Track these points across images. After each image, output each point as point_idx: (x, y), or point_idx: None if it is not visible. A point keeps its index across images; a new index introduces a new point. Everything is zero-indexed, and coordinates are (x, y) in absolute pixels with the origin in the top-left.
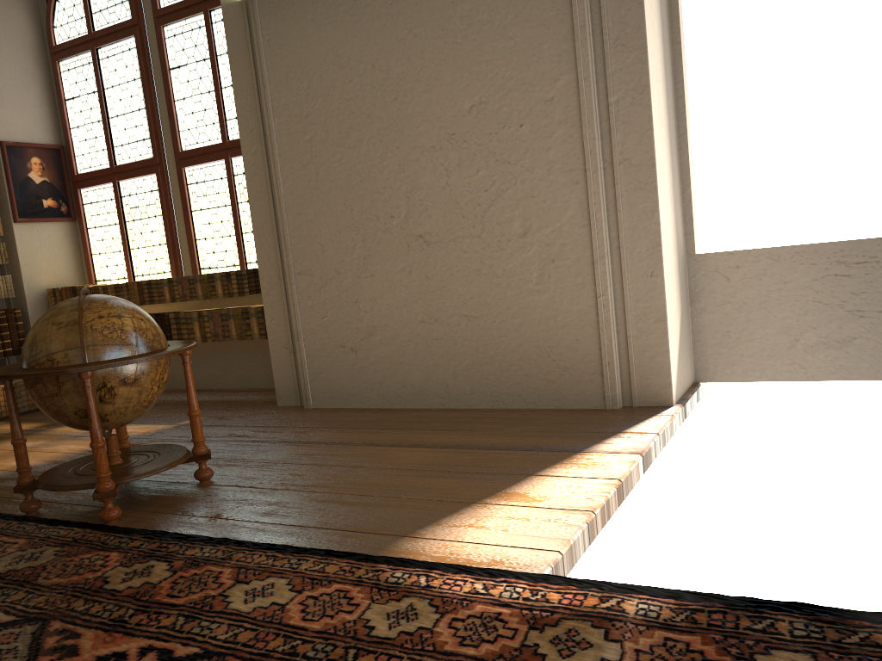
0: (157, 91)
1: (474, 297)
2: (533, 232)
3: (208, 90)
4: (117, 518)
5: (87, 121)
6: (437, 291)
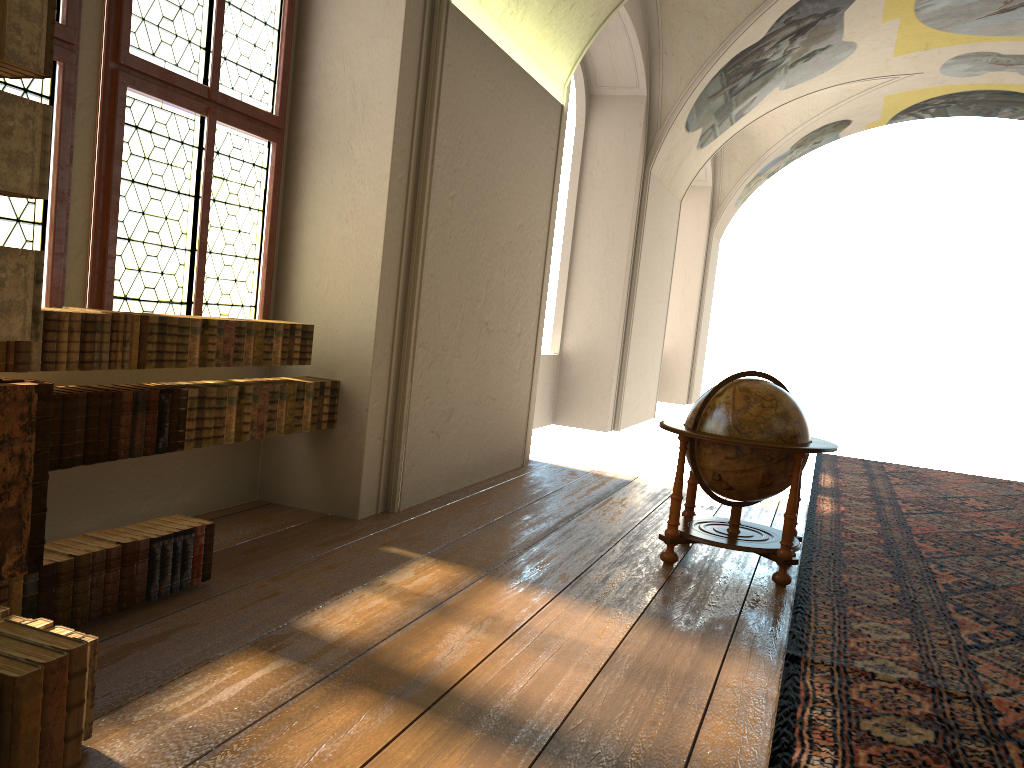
0: None
1: (497, 382)
2: (522, 334)
3: None
4: None
5: None
6: (485, 375)
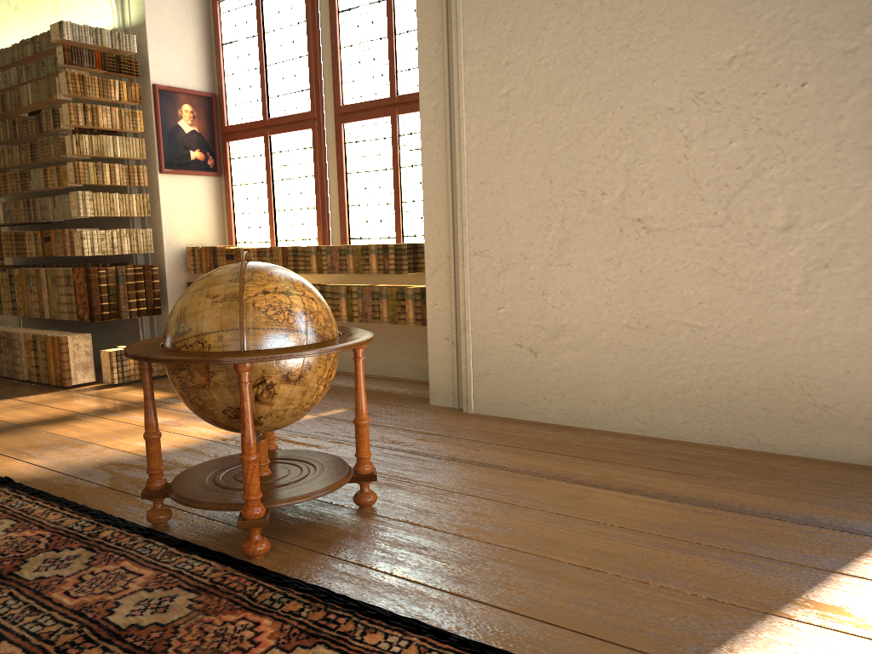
0: (321, 37)
1: (703, 302)
2: (801, 226)
3: (380, 37)
4: (264, 554)
5: (243, 68)
6: (653, 290)
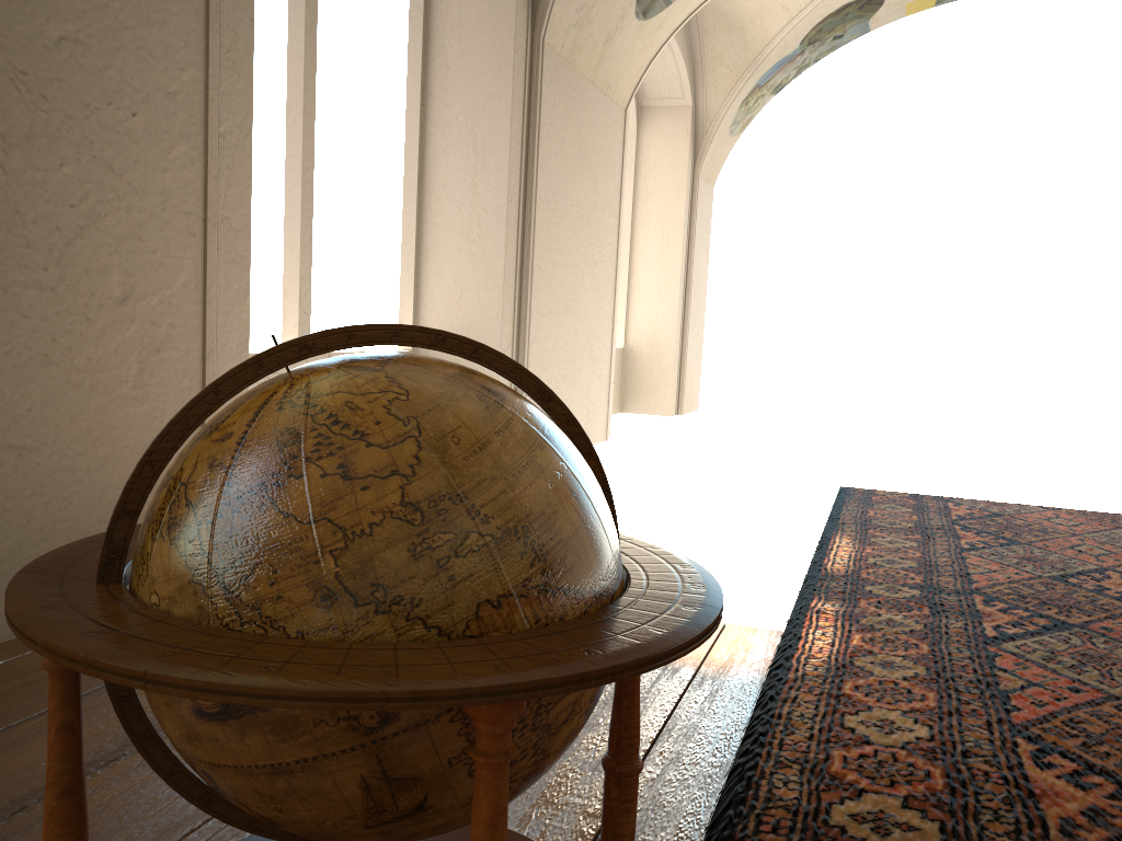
0: None
1: (34, 408)
2: (137, 299)
3: None
4: None
5: None
6: None
